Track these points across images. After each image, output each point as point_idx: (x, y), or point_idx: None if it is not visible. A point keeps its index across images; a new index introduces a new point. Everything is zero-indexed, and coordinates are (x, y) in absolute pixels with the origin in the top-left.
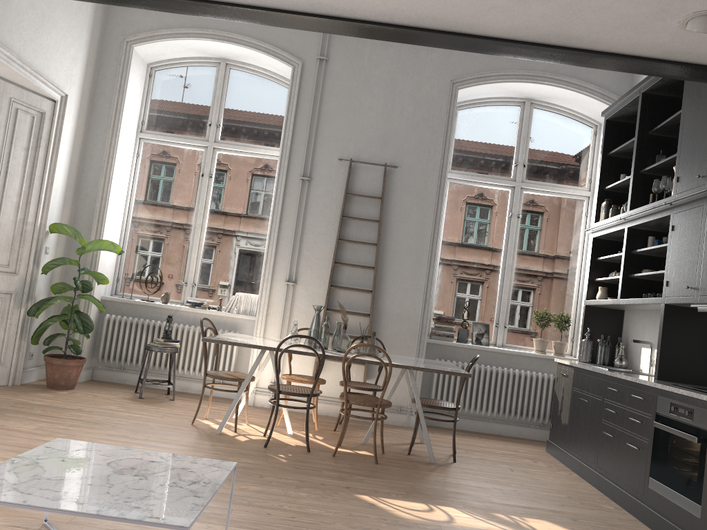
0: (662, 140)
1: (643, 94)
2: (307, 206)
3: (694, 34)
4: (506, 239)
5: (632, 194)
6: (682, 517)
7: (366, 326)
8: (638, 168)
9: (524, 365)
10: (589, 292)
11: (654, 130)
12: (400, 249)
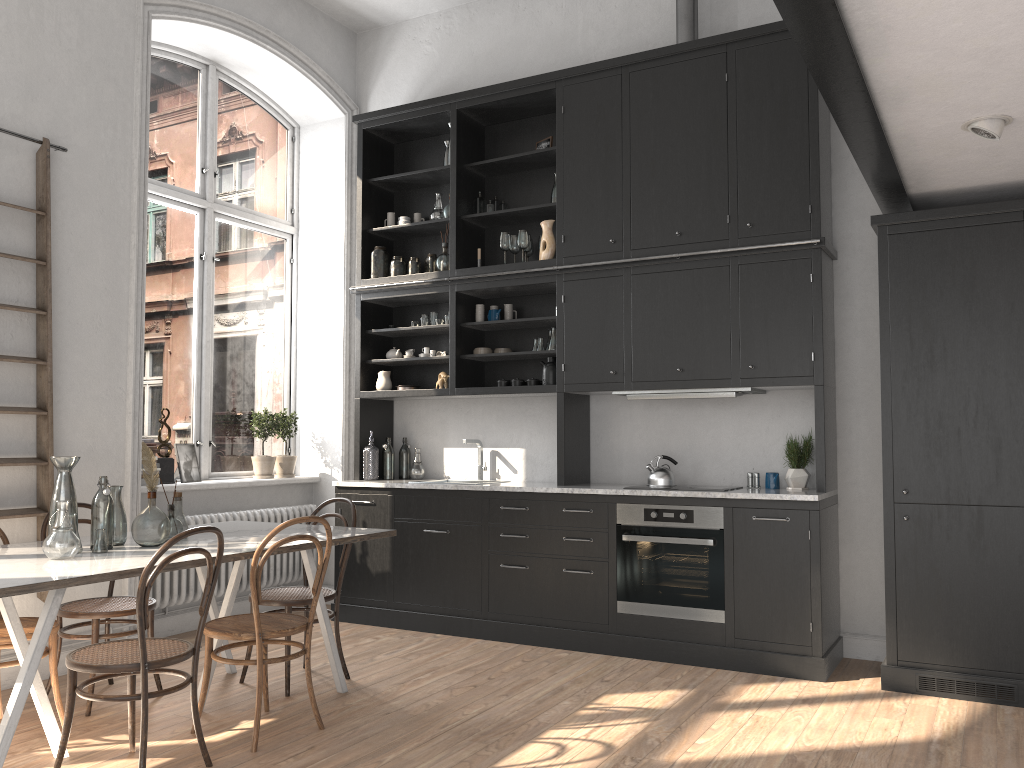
0: (474, 178)
1: (457, 112)
2: None
3: (956, 129)
4: (200, 297)
5: (457, 246)
6: (693, 630)
7: (32, 485)
8: (459, 211)
9: (253, 501)
10: (363, 380)
11: (477, 165)
12: (80, 319)
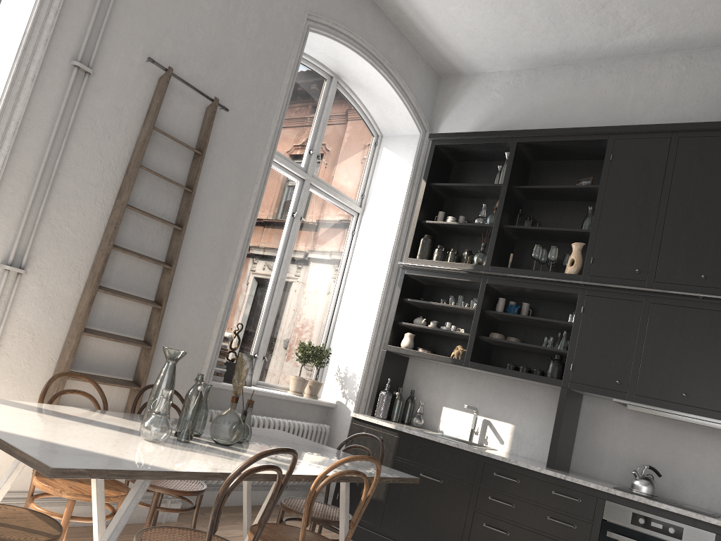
0: (517, 198)
1: (517, 144)
2: (74, 123)
3: None
4: (284, 244)
5: (495, 248)
6: None
7: (134, 361)
8: (502, 221)
9: (284, 411)
10: (391, 336)
11: (524, 188)
12: (203, 240)
